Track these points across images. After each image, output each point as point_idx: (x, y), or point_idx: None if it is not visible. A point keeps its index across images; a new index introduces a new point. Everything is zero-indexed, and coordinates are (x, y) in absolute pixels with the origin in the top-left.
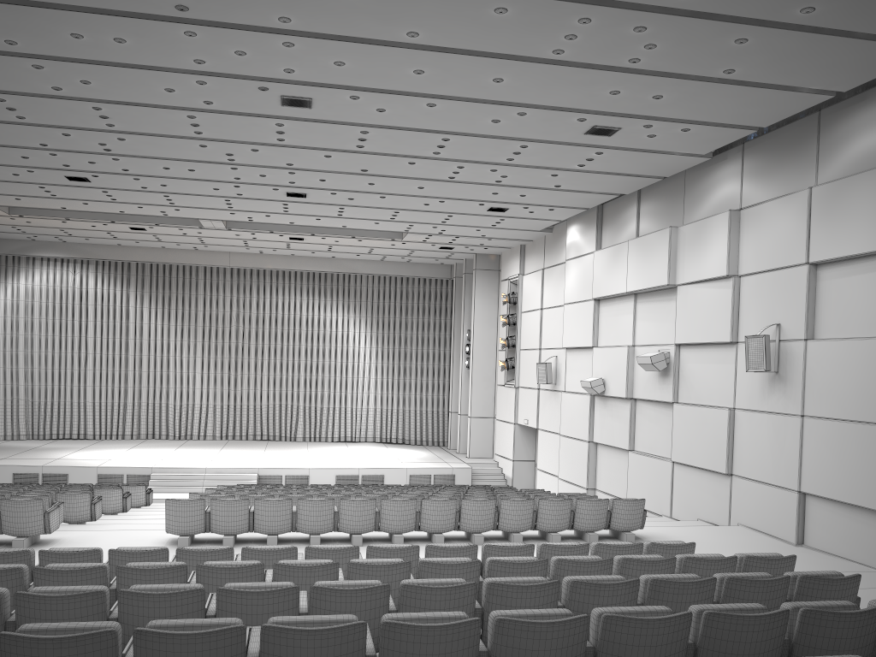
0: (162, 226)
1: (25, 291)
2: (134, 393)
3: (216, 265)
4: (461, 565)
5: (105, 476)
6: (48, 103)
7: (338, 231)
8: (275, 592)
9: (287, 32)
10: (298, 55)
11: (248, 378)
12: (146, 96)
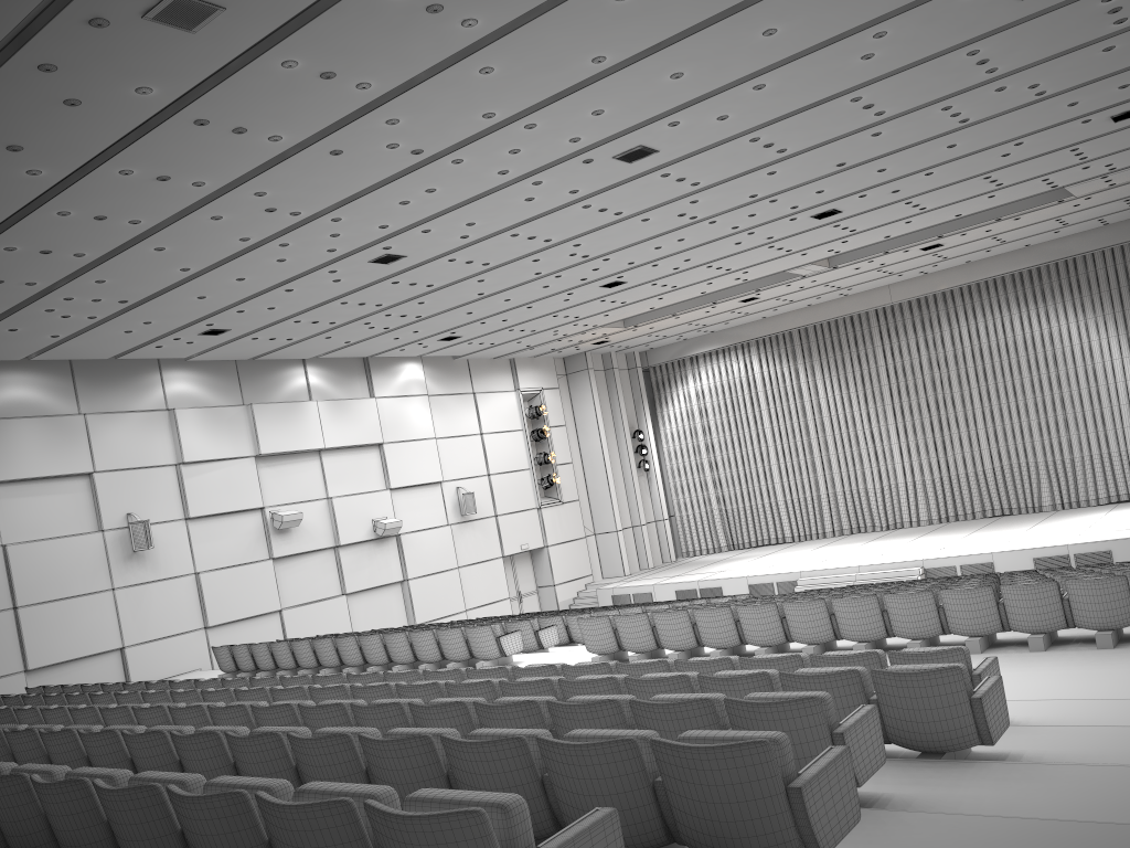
0: (765, 289)
1: (695, 394)
2: (826, 483)
3: (875, 307)
4: (527, 684)
5: (755, 585)
6: (481, 248)
7: (972, 220)
8: (273, 708)
9: (513, 119)
10: (554, 127)
11: (959, 438)
12: (524, 211)
